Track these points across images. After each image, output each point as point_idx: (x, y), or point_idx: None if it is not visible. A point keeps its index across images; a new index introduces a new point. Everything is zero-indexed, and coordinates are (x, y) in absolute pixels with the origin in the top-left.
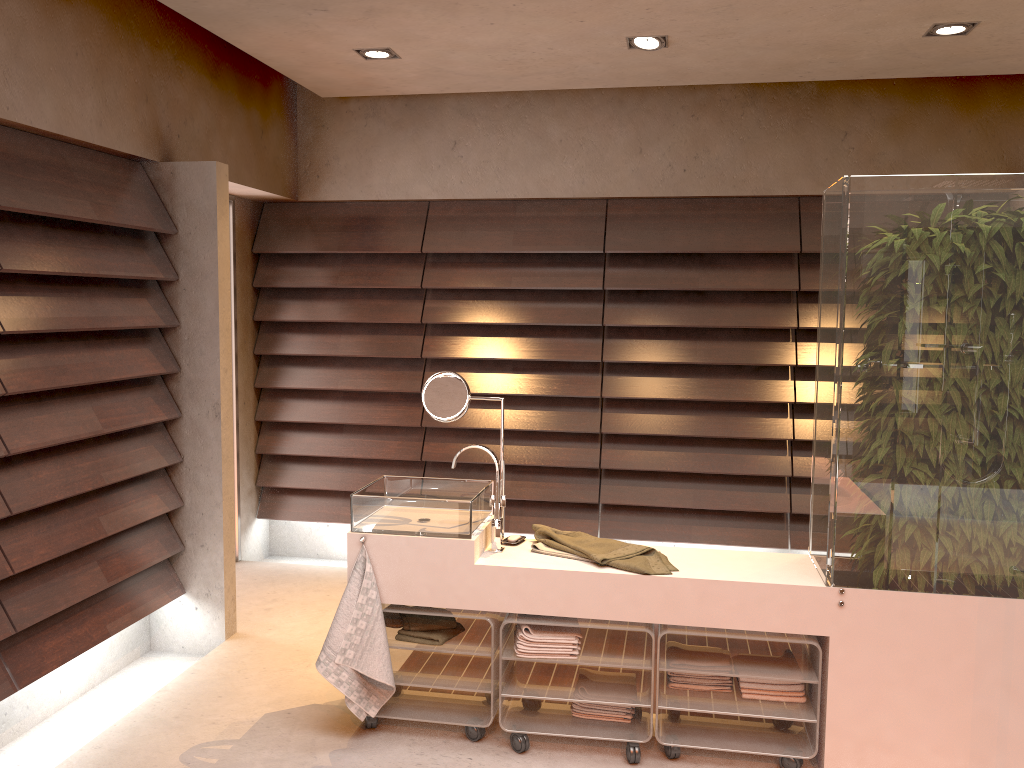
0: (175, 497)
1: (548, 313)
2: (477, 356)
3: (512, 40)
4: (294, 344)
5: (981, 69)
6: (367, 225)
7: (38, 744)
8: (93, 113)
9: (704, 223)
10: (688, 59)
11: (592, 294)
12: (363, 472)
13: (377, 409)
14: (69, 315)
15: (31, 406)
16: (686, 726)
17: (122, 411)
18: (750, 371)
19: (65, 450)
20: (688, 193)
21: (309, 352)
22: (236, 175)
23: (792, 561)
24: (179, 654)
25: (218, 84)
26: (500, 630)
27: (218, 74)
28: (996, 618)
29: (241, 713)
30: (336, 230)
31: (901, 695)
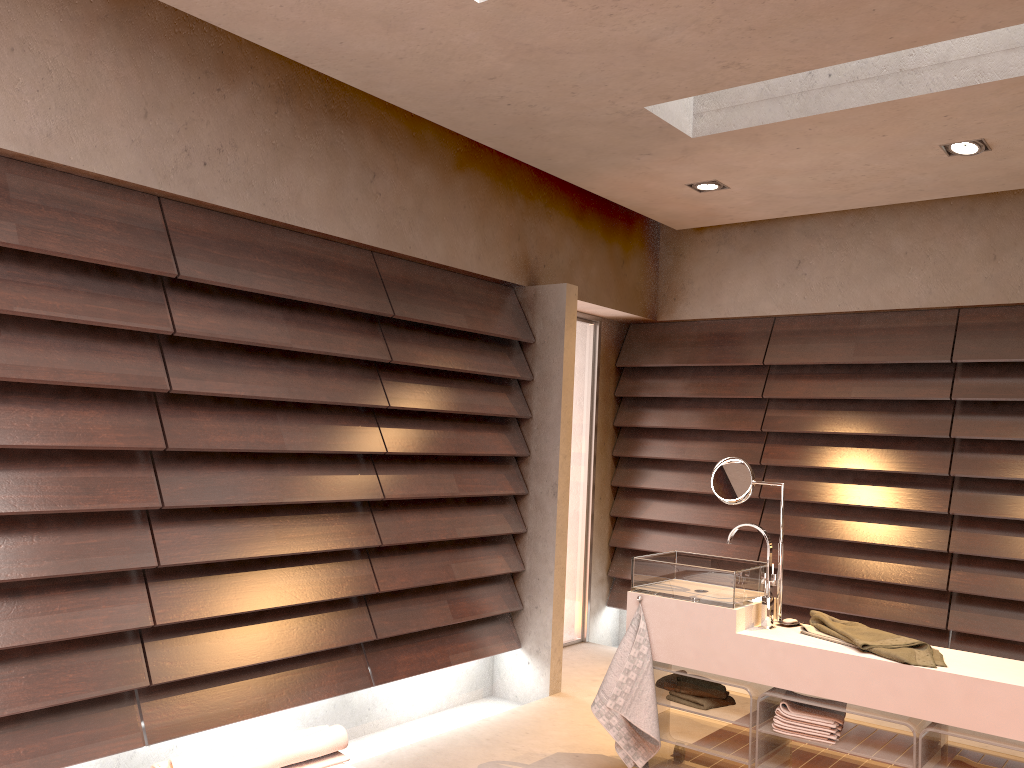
0: (518, 562)
1: (890, 423)
2: (815, 464)
3: (824, 161)
4: (646, 448)
5: None
6: (715, 340)
7: (387, 739)
8: (474, 249)
9: None
10: (1023, 159)
11: (940, 405)
12: None
13: (717, 512)
14: (440, 399)
15: (406, 466)
16: None
17: (477, 481)
18: None
19: (430, 505)
20: None
21: (658, 455)
22: (595, 297)
23: None
24: (512, 702)
25: (583, 224)
26: (757, 701)
27: (583, 216)
28: None
29: (538, 747)
30: (687, 345)
31: None
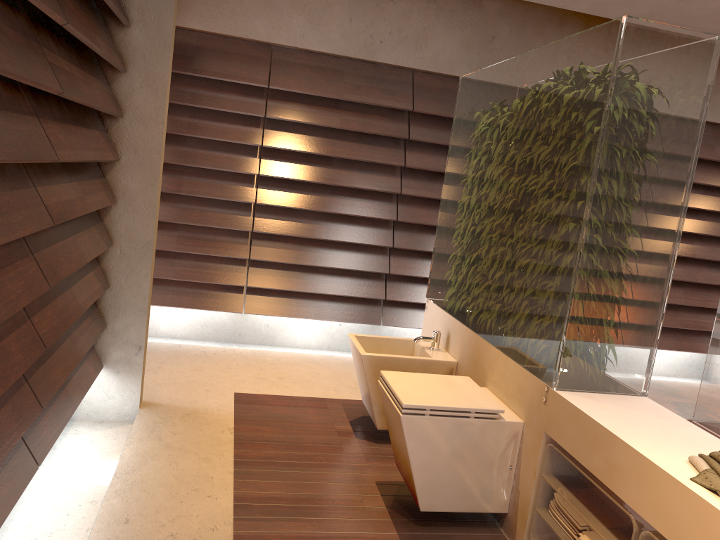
0: None
1: None
2: None
3: None
4: None
5: None
6: None
7: None
8: None
9: None
10: None
11: None
12: None
13: None
14: None
15: None
16: None
17: None
18: None
19: None
20: None
21: None
22: None
23: (590, 399)
24: None
25: None
26: None
27: None
28: None
29: None
30: None
31: None
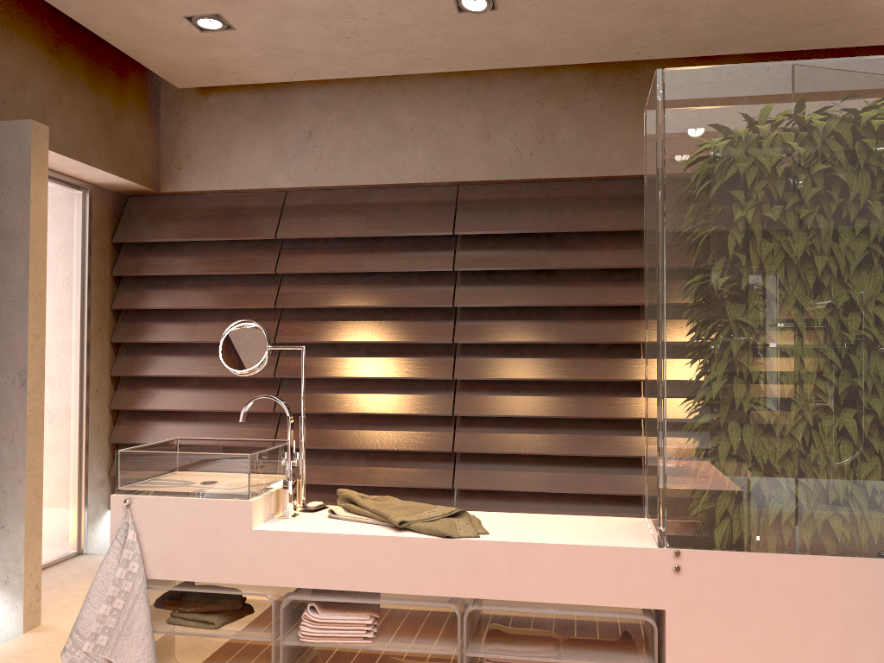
0: None
1: (400, 295)
2: (330, 339)
3: (338, 1)
4: (151, 332)
5: (813, 40)
6: (225, 214)
7: None
8: None
9: (552, 204)
10: (521, 28)
11: (444, 276)
12: None
13: (231, 395)
14: None
15: None
16: None
17: None
18: (602, 350)
19: None
20: (535, 175)
21: (165, 339)
22: (80, 154)
23: (625, 524)
24: None
25: (60, 62)
26: (281, 609)
27: (60, 52)
28: (864, 583)
29: None
30: (195, 219)
31: None
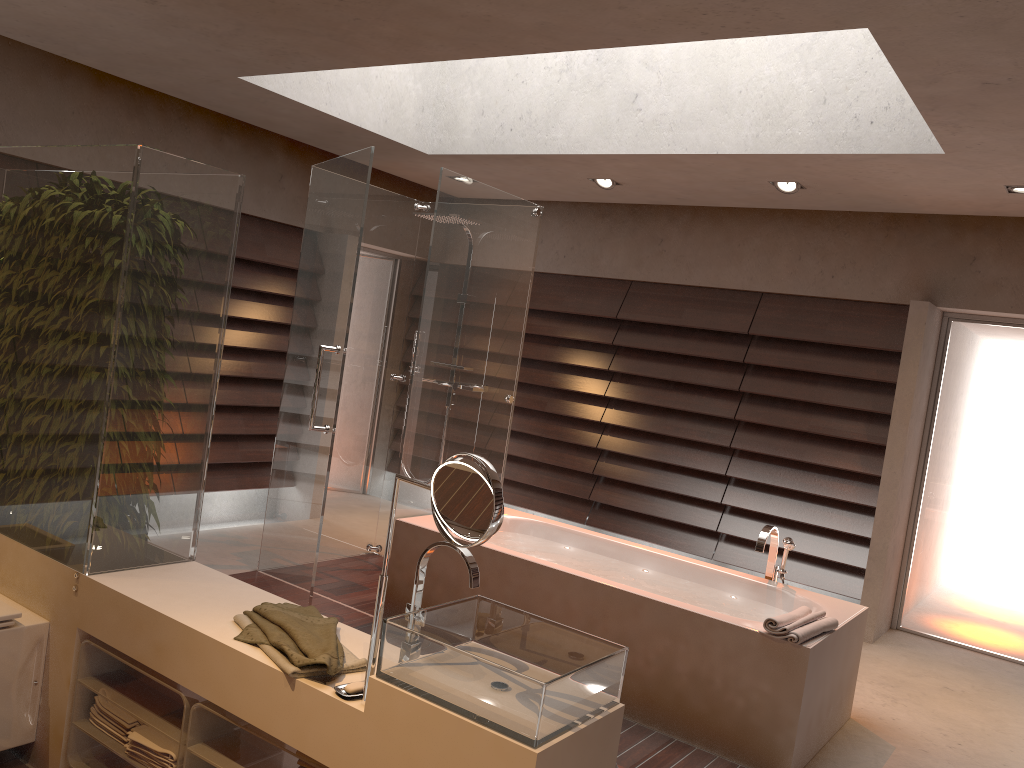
0: None
1: None
2: None
3: None
4: None
5: None
6: None
7: None
8: None
9: None
10: None
11: None
12: None
13: None
14: None
15: None
16: None
17: None
18: None
19: None
20: None
21: None
22: None
23: (131, 577)
24: None
25: None
26: None
27: None
28: None
29: None
30: None
31: None
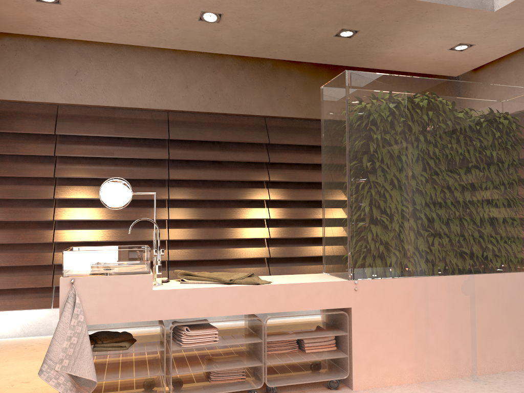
0: None
1: (136, 172)
2: (92, 197)
3: (138, 2)
4: None
5: (345, 61)
6: (15, 116)
7: None
8: None
9: (221, 126)
10: (224, 33)
11: (161, 162)
12: (8, 275)
13: (20, 233)
14: None
15: None
16: (276, 376)
17: None
18: (246, 204)
19: None
20: (212, 110)
21: None
22: None
23: (319, 275)
24: None
25: None
26: (171, 331)
27: None
28: (421, 287)
29: None
30: None
31: (385, 334)
